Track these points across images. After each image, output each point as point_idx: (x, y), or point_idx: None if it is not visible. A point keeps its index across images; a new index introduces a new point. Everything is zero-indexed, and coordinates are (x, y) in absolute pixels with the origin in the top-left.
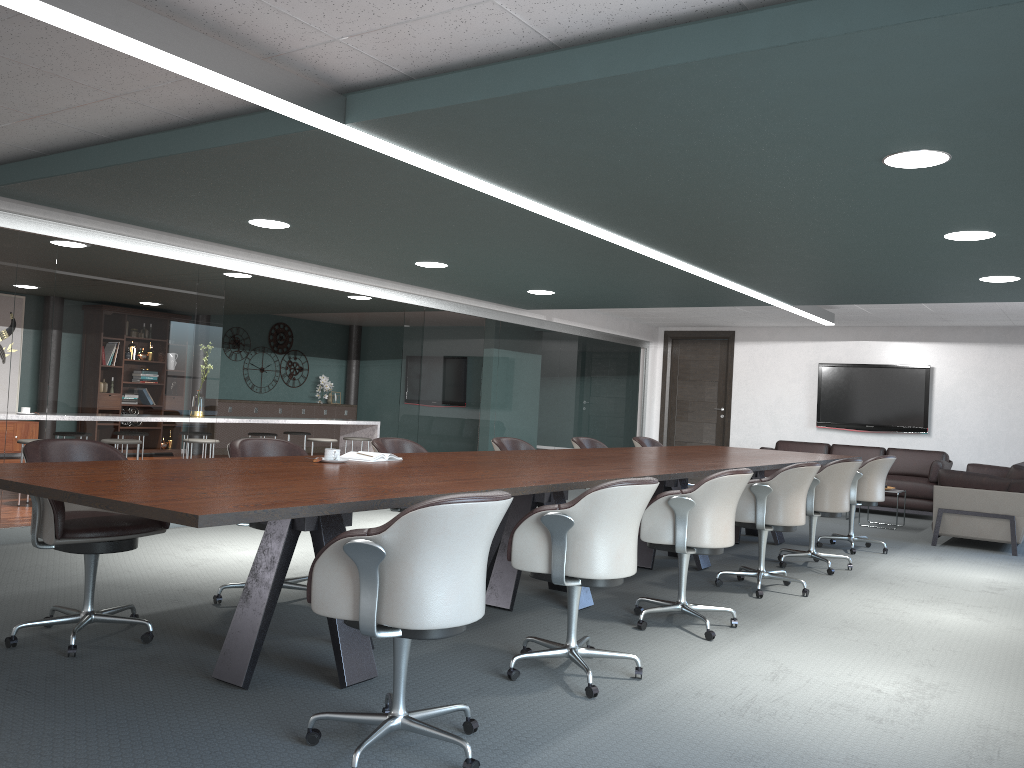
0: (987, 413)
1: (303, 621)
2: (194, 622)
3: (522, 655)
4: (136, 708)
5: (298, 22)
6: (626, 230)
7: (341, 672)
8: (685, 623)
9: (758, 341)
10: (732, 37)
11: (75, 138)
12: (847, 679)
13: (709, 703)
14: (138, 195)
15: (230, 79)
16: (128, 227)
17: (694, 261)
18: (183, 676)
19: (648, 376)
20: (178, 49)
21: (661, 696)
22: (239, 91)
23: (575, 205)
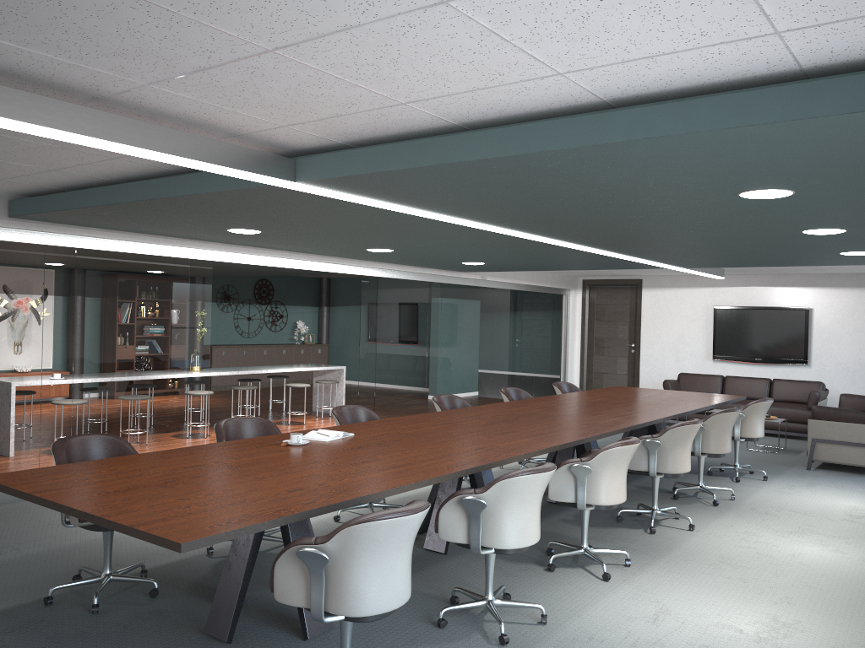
0: (859, 347)
1: None
2: (191, 574)
3: (449, 608)
4: None
5: (252, 117)
6: (536, 231)
7: (304, 627)
8: (588, 563)
9: (662, 287)
10: (598, 130)
11: (85, 180)
12: (716, 619)
13: (599, 647)
14: (137, 218)
15: (200, 162)
16: (131, 234)
17: (596, 246)
18: (181, 631)
19: (570, 318)
20: (158, 145)
21: (560, 641)
22: (208, 168)
23: (490, 219)
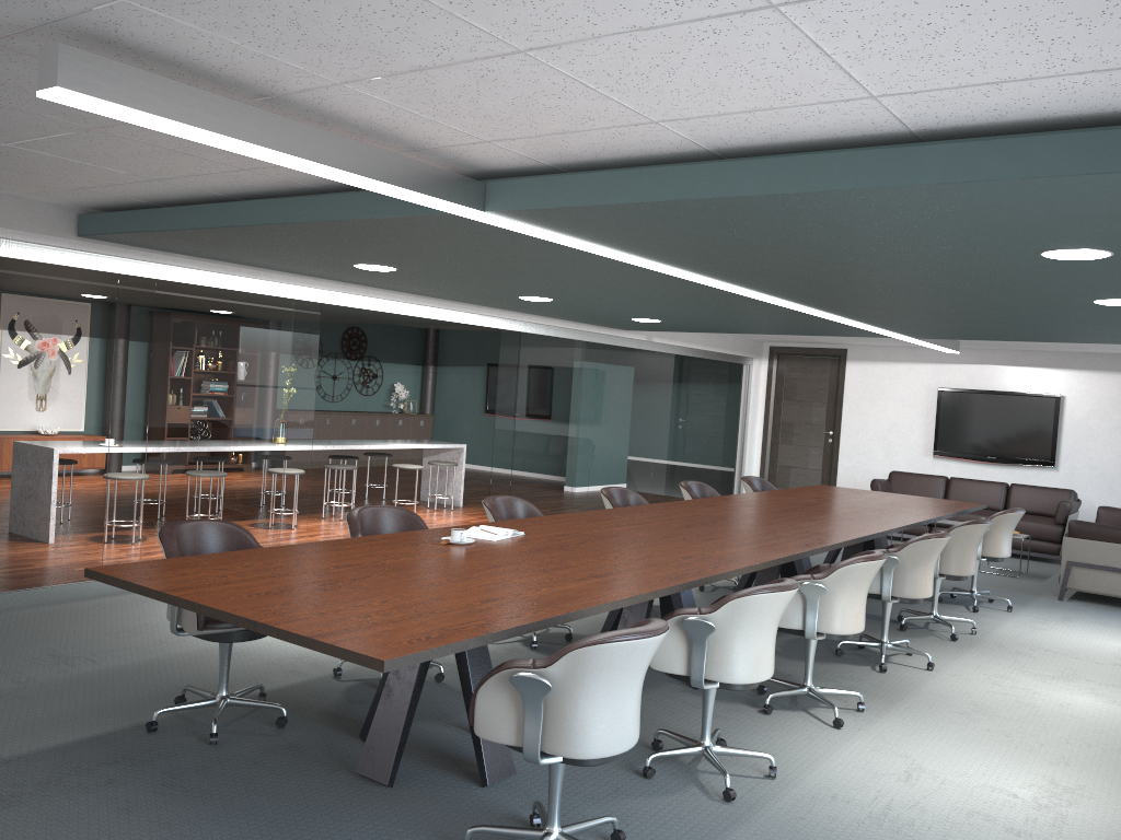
0: (1120, 448)
1: (427, 700)
2: (320, 700)
3: (658, 753)
4: (291, 809)
5: (451, 129)
6: (753, 285)
7: (482, 771)
8: (810, 705)
9: (872, 361)
10: (902, 168)
11: (189, 194)
12: (982, 780)
13: (846, 809)
14: (246, 245)
15: (379, 182)
16: (225, 265)
17: (819, 307)
18: (326, 769)
19: (751, 395)
20: (333, 160)
21: (797, 800)
22: (386, 191)
23: (705, 268)
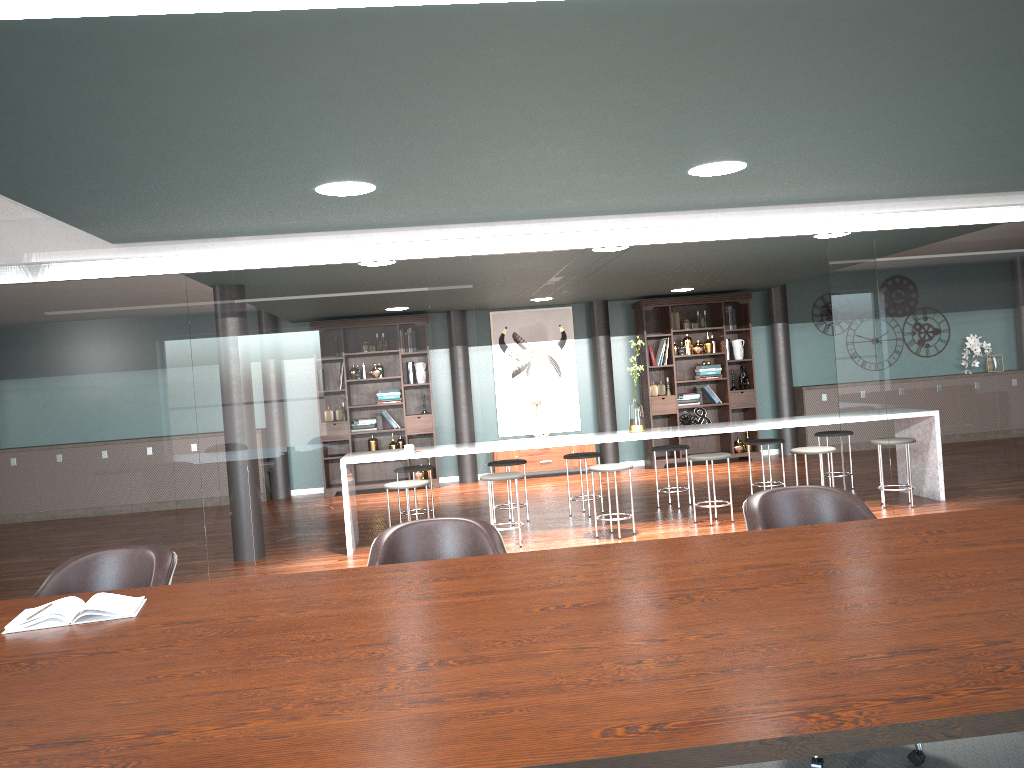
0: None
1: None
2: None
3: None
4: None
5: None
6: None
7: None
8: None
9: None
10: None
11: None
12: None
13: None
14: (148, 205)
15: None
16: (304, 237)
17: None
18: None
19: None
20: None
21: None
22: None
23: None
